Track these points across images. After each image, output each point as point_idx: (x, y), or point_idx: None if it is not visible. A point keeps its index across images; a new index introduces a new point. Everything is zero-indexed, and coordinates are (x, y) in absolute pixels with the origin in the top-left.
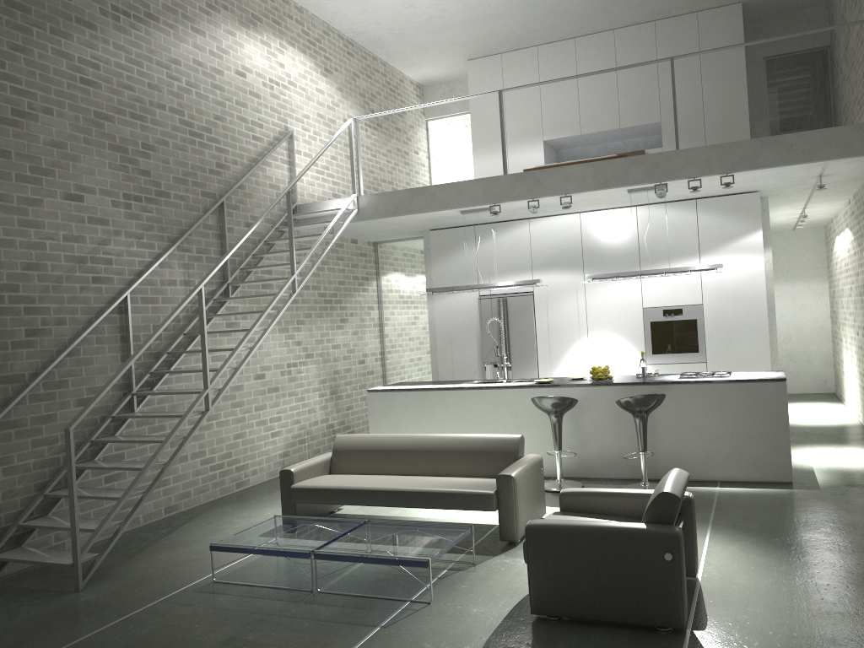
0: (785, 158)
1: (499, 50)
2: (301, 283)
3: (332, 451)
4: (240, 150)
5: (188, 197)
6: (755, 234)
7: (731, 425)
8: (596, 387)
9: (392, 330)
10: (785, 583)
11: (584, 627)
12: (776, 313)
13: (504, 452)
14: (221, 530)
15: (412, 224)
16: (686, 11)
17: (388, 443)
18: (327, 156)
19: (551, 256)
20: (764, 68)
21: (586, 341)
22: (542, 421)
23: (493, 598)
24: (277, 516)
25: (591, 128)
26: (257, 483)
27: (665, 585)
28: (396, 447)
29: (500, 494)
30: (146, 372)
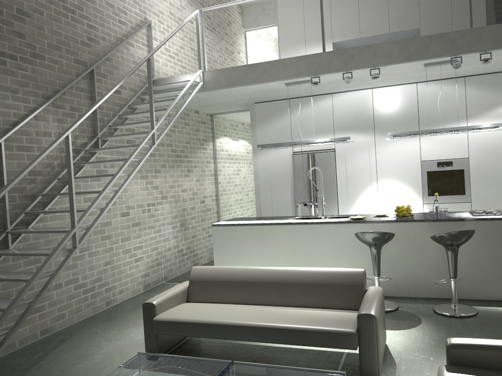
0: None
1: None
2: (159, 136)
3: (181, 270)
4: (107, 29)
5: (62, 62)
6: None
7: None
8: (404, 223)
9: (224, 178)
10: None
11: None
12: None
13: (350, 285)
14: (89, 356)
15: (243, 97)
16: None
17: (240, 275)
18: (177, 45)
19: (349, 122)
20: None
21: (376, 186)
22: (357, 250)
23: None
24: (140, 353)
25: (368, 33)
26: (123, 300)
27: None
28: (248, 279)
29: (362, 332)
30: (21, 212)
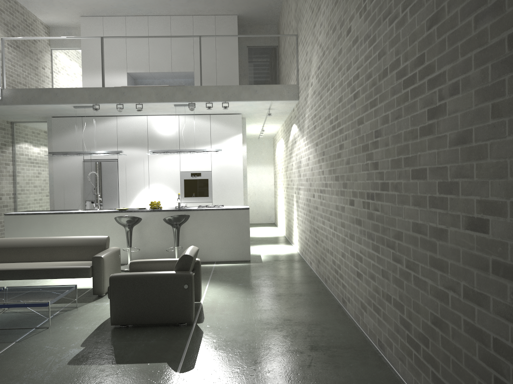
0: (253, 97)
1: (101, 14)
2: None
3: None
4: None
5: None
6: (239, 136)
7: (222, 232)
8: (152, 212)
9: (22, 179)
10: (242, 301)
11: (140, 328)
12: (249, 181)
13: (97, 246)
14: None
15: (40, 112)
16: (209, 13)
17: (20, 243)
18: None
19: (129, 139)
20: (247, 52)
21: (148, 189)
22: (120, 232)
23: (88, 321)
24: None
25: (156, 69)
26: None
27: (184, 301)
28: (26, 245)
29: (94, 267)
30: None
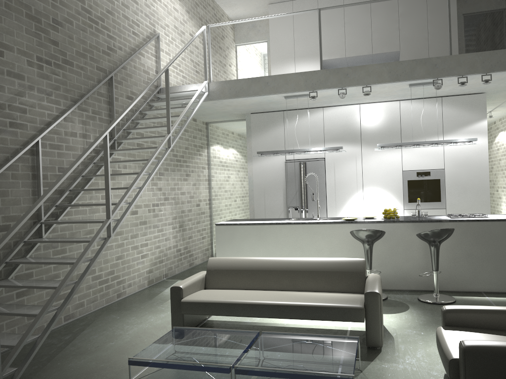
0: None
1: None
2: (174, 140)
3: (179, 268)
4: (123, 40)
5: (86, 69)
6: (482, 122)
7: (493, 252)
8: (392, 224)
9: (218, 184)
10: None
11: None
12: None
13: (353, 272)
14: (117, 336)
15: (242, 107)
16: None
17: (254, 264)
18: (179, 57)
19: (338, 134)
20: (462, 21)
21: (362, 193)
22: (350, 248)
23: None
24: (176, 328)
25: (353, 53)
26: (131, 294)
27: None
28: (261, 268)
29: (368, 307)
30: (52, 205)
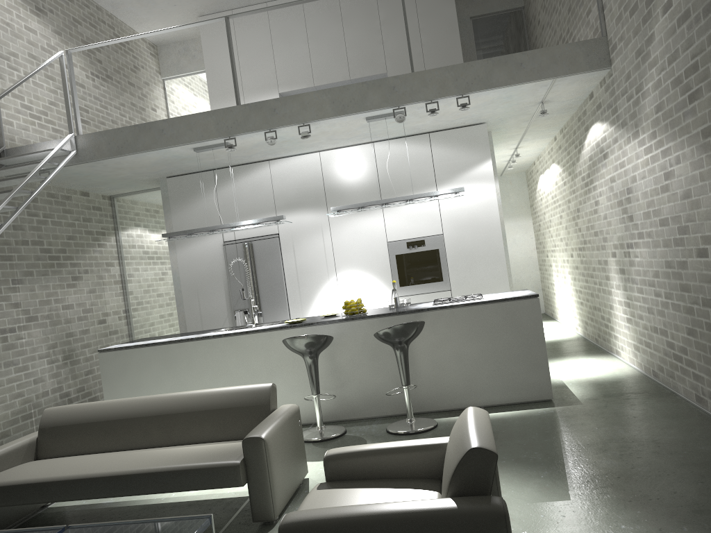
0: (516, 77)
1: (229, 5)
2: None
3: None
4: None
5: None
6: (486, 164)
7: (489, 348)
8: (350, 322)
9: (136, 286)
10: None
11: None
12: None
13: (254, 406)
14: None
15: (144, 169)
16: None
17: (110, 411)
18: (45, 101)
19: (294, 197)
20: (471, 27)
21: (335, 279)
22: (296, 364)
23: None
24: None
25: (324, 80)
26: None
27: None
28: (121, 416)
29: (249, 462)
30: None
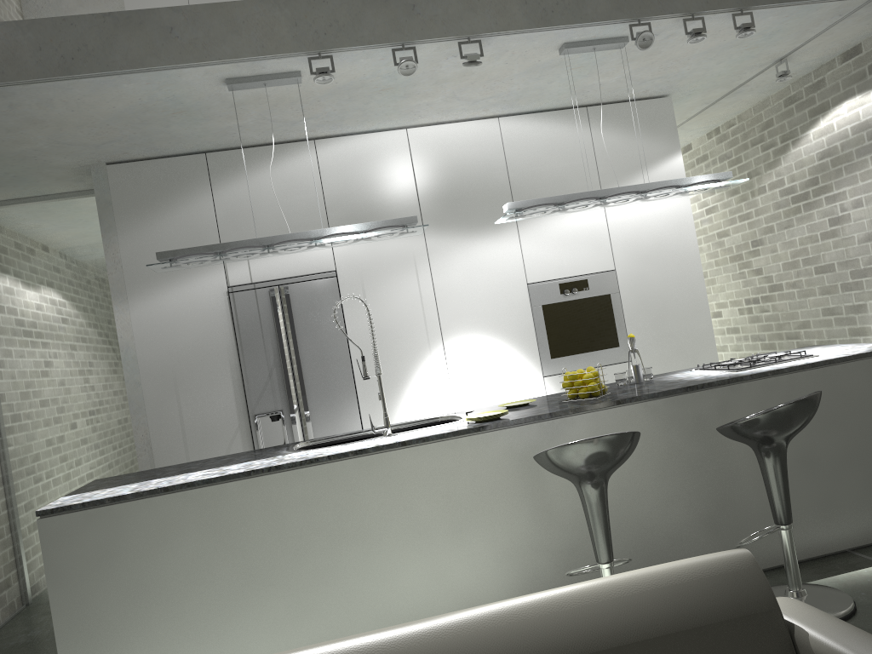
0: None
1: None
2: None
3: None
4: None
5: None
6: (673, 160)
7: (857, 441)
8: (614, 409)
9: (19, 382)
10: None
11: None
12: None
13: (741, 620)
14: None
15: (82, 134)
16: None
17: None
18: None
19: (363, 206)
20: None
21: (442, 350)
22: (511, 503)
23: None
24: None
25: None
26: None
27: None
28: None
29: None
30: None
